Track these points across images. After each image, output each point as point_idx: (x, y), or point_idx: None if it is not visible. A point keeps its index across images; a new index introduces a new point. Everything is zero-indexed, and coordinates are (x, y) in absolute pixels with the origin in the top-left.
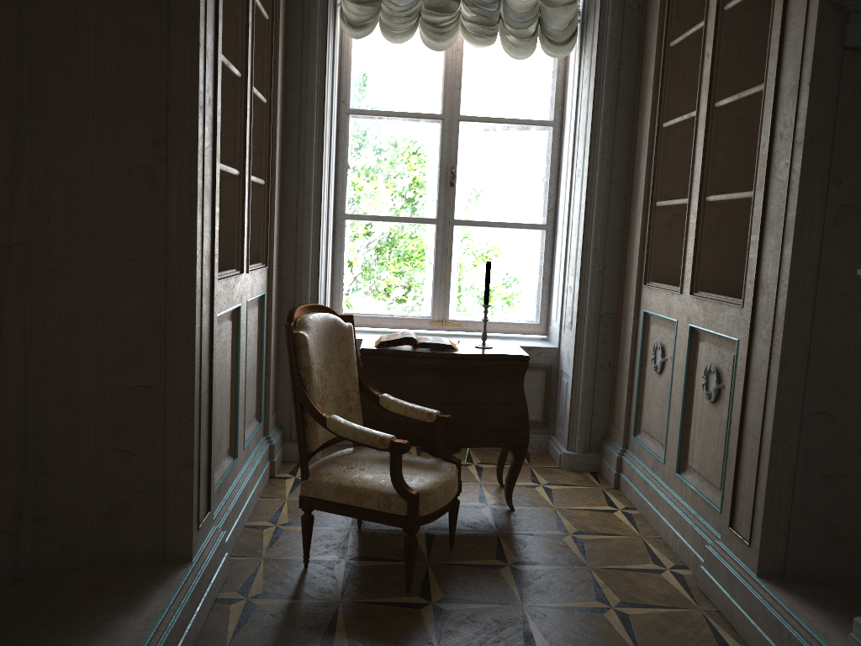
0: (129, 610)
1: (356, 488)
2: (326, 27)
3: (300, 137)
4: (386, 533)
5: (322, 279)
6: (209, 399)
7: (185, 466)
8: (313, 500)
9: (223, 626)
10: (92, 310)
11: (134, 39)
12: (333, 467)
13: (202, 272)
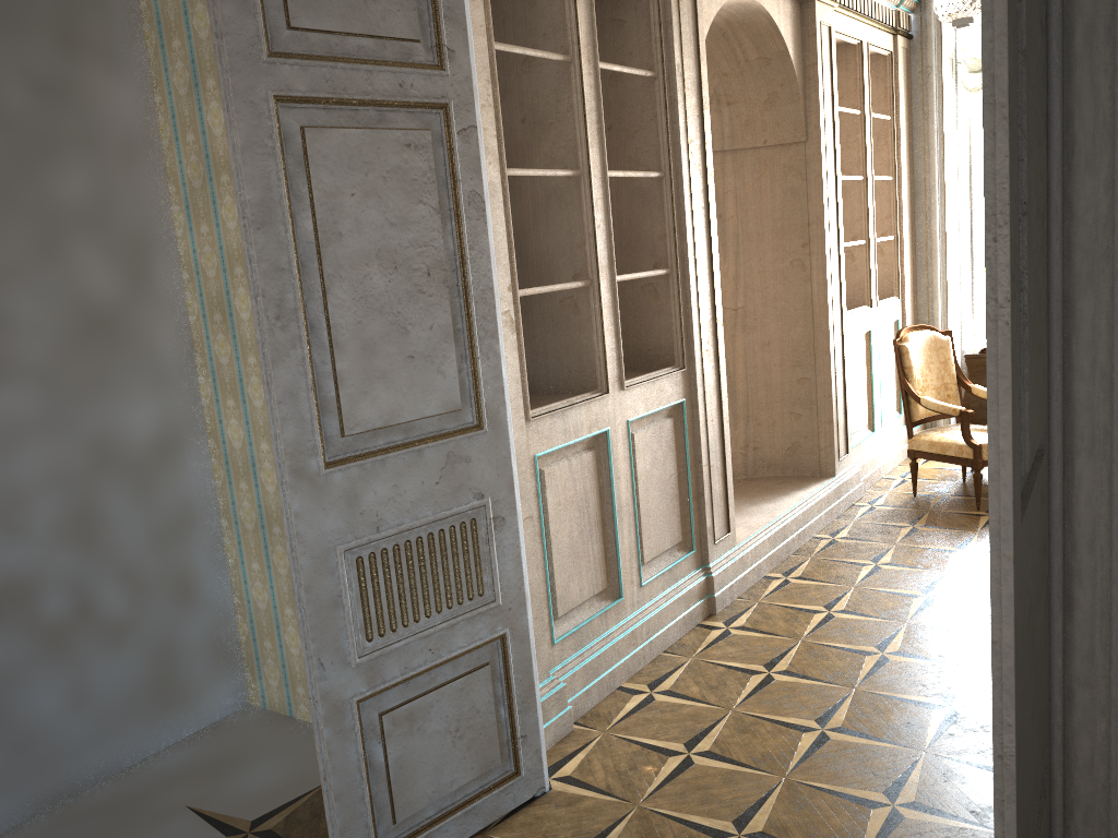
0: (800, 489)
1: (941, 442)
2: (942, 104)
3: (926, 194)
4: (982, 485)
5: (953, 302)
6: (844, 387)
7: (828, 422)
8: (915, 452)
9: (854, 513)
10: (776, 338)
11: (789, 193)
12: (930, 432)
13: (832, 313)
